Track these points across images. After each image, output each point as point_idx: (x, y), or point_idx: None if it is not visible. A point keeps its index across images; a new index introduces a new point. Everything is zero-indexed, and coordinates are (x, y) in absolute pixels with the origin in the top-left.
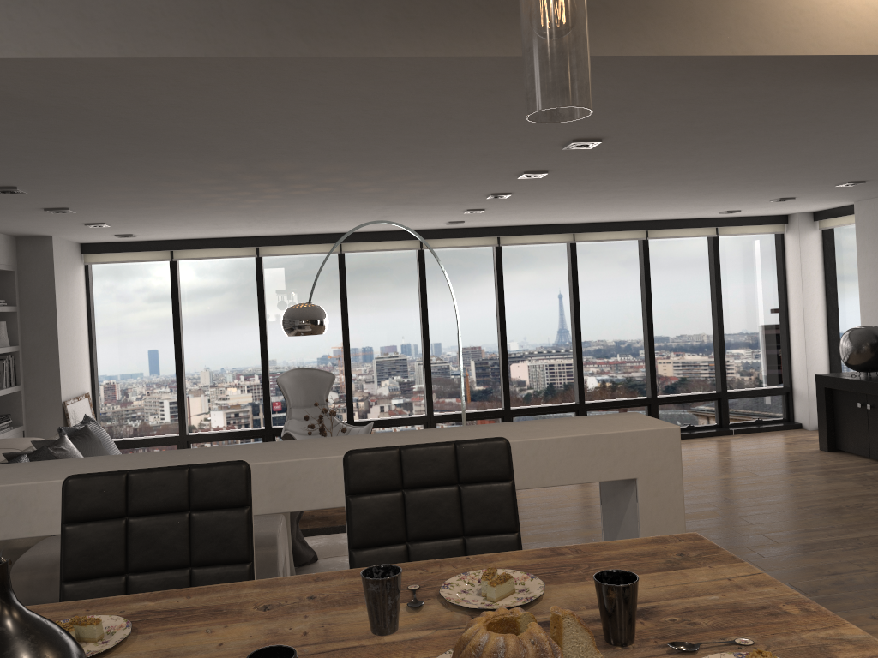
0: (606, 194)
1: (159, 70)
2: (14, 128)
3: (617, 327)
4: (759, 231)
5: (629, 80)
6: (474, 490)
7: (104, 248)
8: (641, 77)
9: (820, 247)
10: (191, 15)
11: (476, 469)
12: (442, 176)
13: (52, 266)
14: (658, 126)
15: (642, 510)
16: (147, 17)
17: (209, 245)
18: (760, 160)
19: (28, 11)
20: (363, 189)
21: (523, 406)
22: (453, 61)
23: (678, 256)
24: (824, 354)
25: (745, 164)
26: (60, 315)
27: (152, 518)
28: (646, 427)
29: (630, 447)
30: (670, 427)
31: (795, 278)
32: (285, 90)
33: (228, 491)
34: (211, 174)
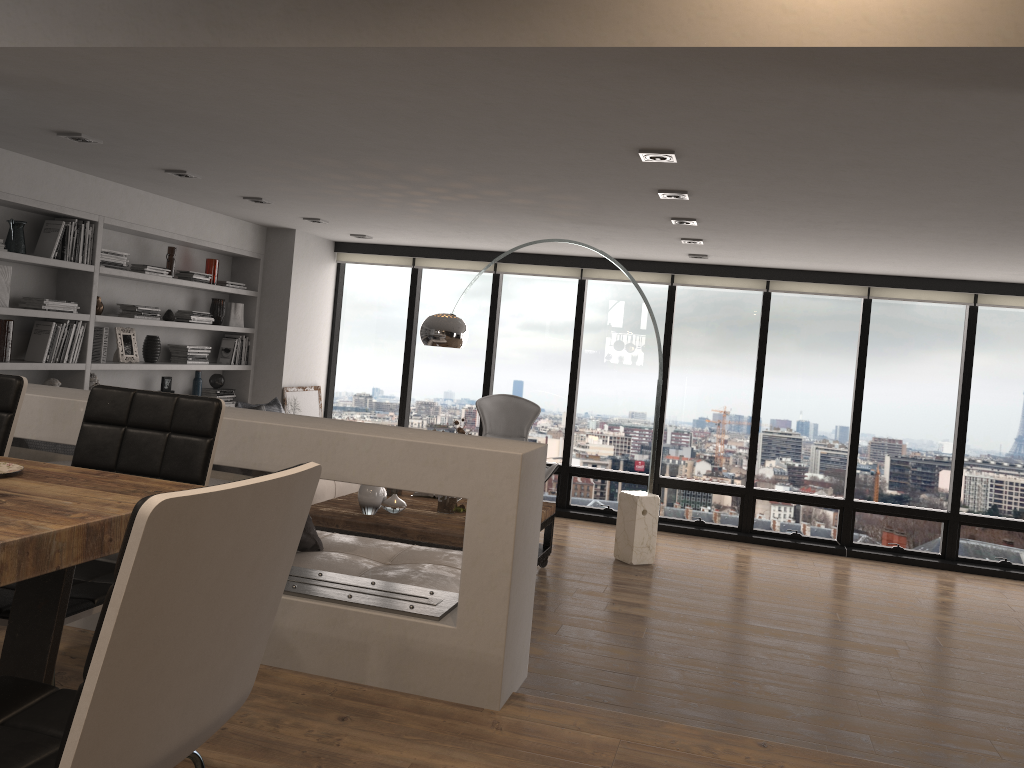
0: (831, 231)
1: (120, 59)
2: (100, 111)
3: (917, 414)
4: None
5: (566, 76)
6: (177, 439)
7: (354, 248)
8: (573, 73)
9: None
10: (128, 11)
11: (184, 422)
12: (570, 189)
13: (292, 258)
14: (714, 136)
15: (468, 533)
16: (98, 13)
17: (448, 255)
18: (968, 196)
19: (21, 9)
20: (510, 199)
21: (772, 489)
22: (343, 52)
23: None
24: None
25: (954, 199)
26: (294, 306)
27: None
28: (489, 448)
29: (465, 465)
30: (512, 452)
31: None
32: (247, 80)
33: (0, 397)
34: (328, 169)
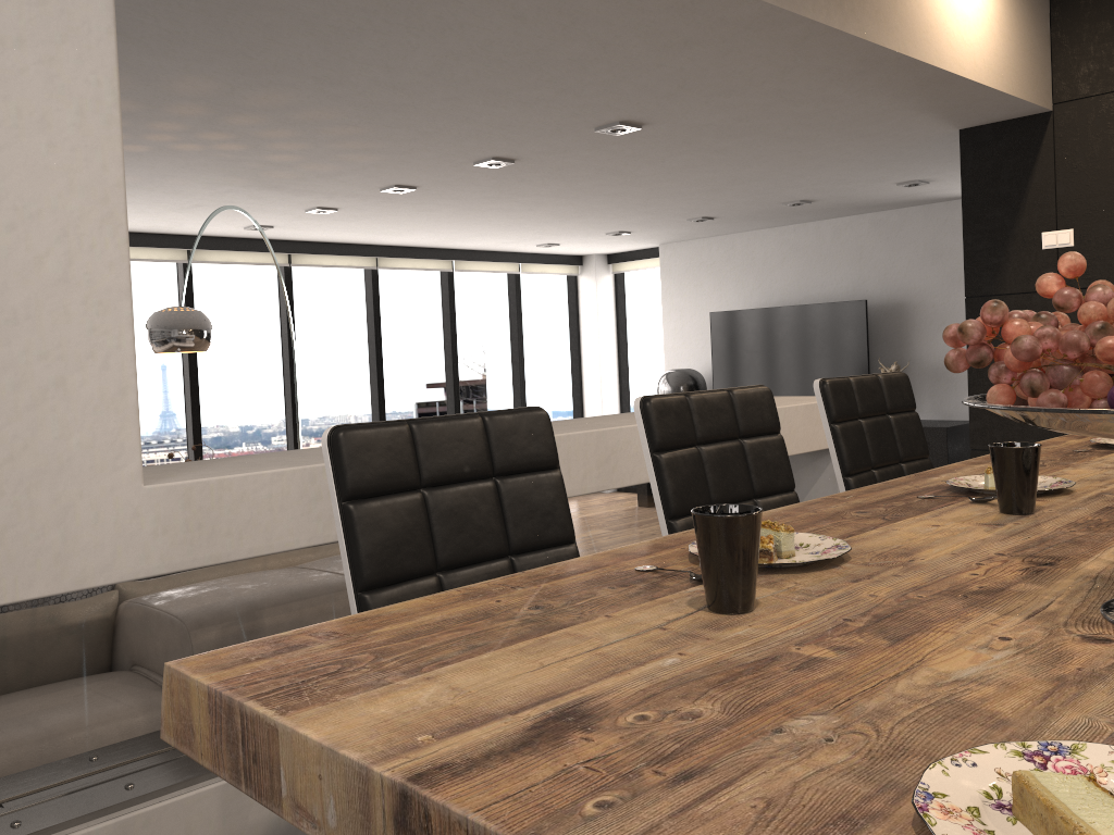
0: (497, 203)
1: None
2: None
3: (420, 375)
4: (557, 271)
5: (794, 60)
6: (899, 419)
7: None
8: (808, 59)
9: (613, 291)
10: None
11: (896, 400)
12: (402, 150)
13: None
14: (710, 119)
15: None
16: None
17: None
18: (696, 178)
19: None
20: (274, 155)
21: None
22: None
23: (480, 294)
24: (616, 404)
25: (678, 180)
26: None
27: (718, 446)
28: None
29: None
30: None
31: (590, 324)
32: None
33: (767, 416)
34: (149, 94)
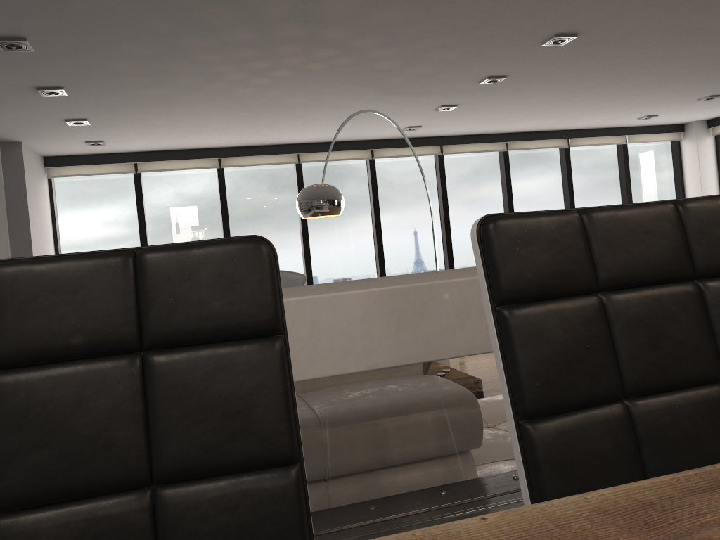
0: (583, 82)
1: None
2: None
3: None
4: (660, 139)
5: None
6: None
7: (67, 160)
8: None
9: (713, 150)
10: None
11: None
12: (473, 40)
13: (23, 172)
14: None
15: None
16: None
17: (173, 157)
18: None
19: None
20: (379, 63)
21: None
22: None
23: (593, 163)
24: None
25: None
26: (32, 224)
27: (644, 293)
28: None
29: None
30: None
31: (693, 179)
32: None
33: None
34: (253, 21)
